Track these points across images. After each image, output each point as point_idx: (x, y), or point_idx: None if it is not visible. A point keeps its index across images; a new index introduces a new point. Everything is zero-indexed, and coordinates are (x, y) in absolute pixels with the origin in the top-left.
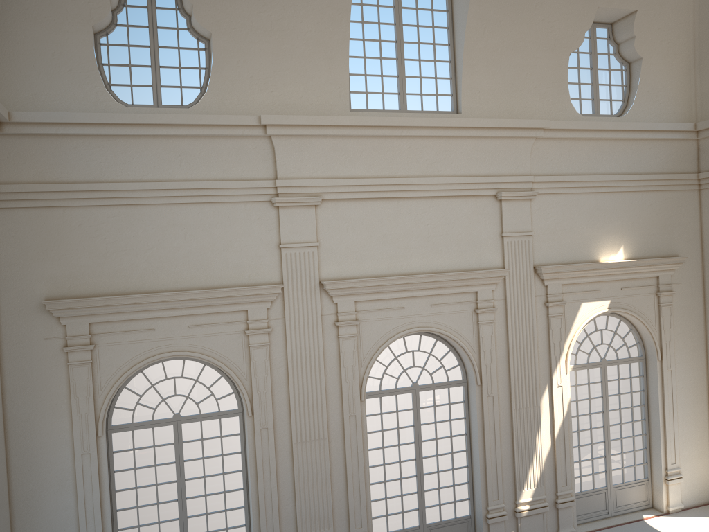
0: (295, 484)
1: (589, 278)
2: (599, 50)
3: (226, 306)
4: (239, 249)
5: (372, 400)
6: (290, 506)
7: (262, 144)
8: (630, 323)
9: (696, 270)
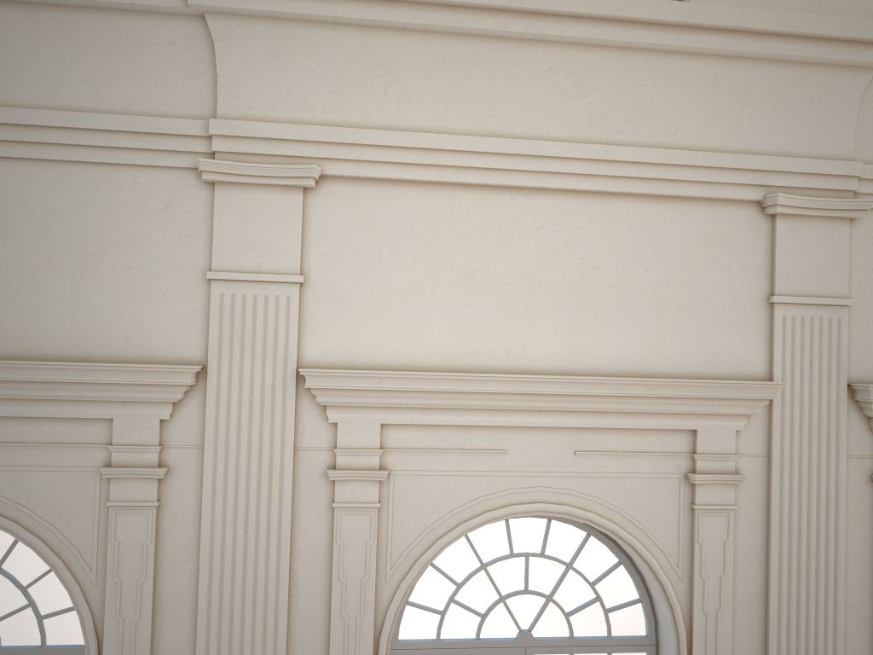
0: None
1: None
2: None
3: (60, 405)
4: (112, 275)
5: None
6: None
7: (186, 35)
8: None
9: None
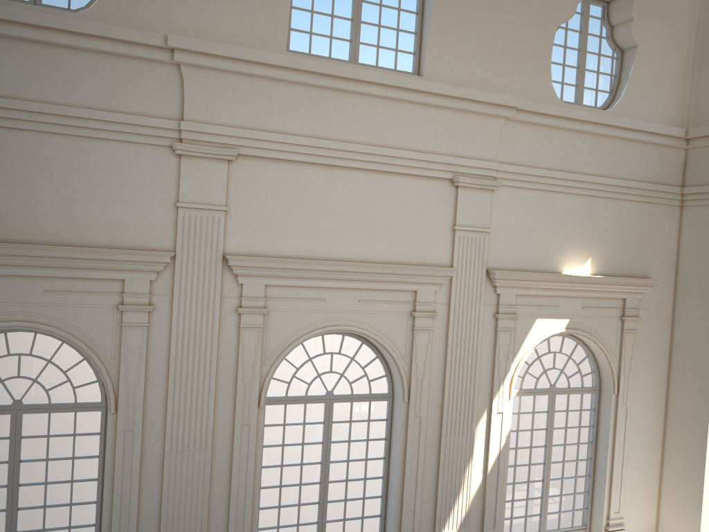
0: (163, 503)
1: (548, 291)
2: (590, 31)
3: (96, 271)
4: (123, 202)
5: (275, 406)
6: (153, 529)
7: (167, 73)
8: (588, 348)
9: (667, 297)
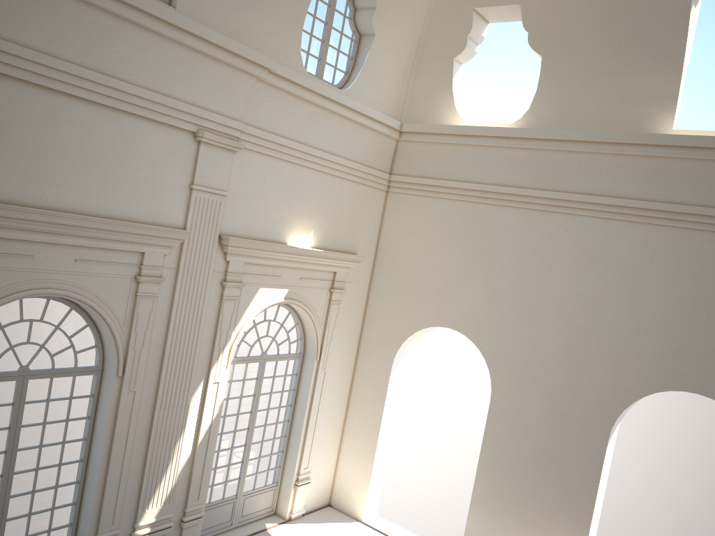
0: None
1: (274, 261)
2: (337, 7)
3: None
4: None
5: None
6: None
7: None
8: (298, 316)
9: (367, 272)
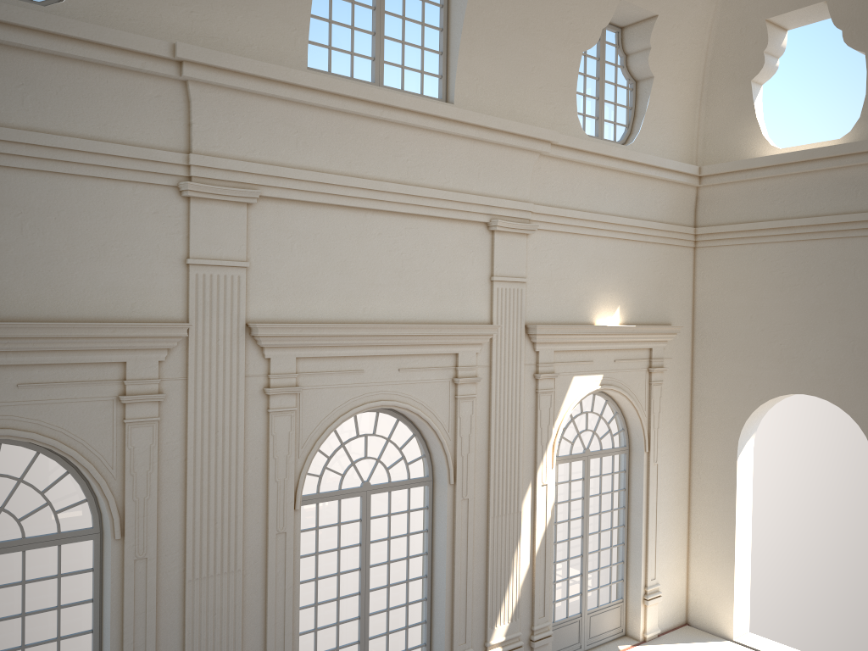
0: (187, 647)
1: (584, 345)
2: (606, 58)
3: (89, 353)
4: (119, 260)
5: (302, 507)
6: None
7: (170, 92)
8: (616, 404)
9: (687, 343)
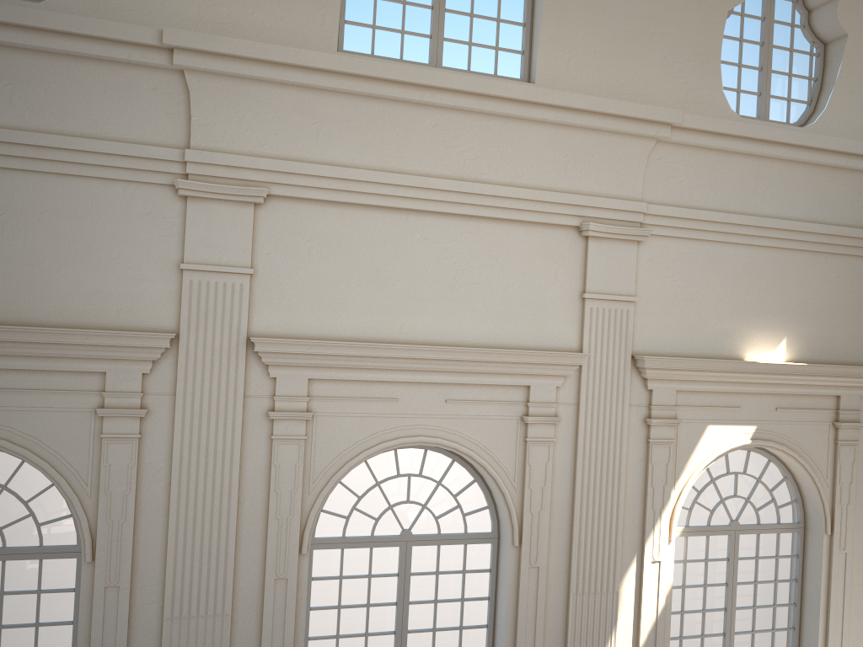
0: None
1: (724, 386)
2: (777, 17)
3: (64, 361)
4: (105, 263)
5: (330, 551)
6: None
7: (167, 84)
8: (785, 466)
9: None
